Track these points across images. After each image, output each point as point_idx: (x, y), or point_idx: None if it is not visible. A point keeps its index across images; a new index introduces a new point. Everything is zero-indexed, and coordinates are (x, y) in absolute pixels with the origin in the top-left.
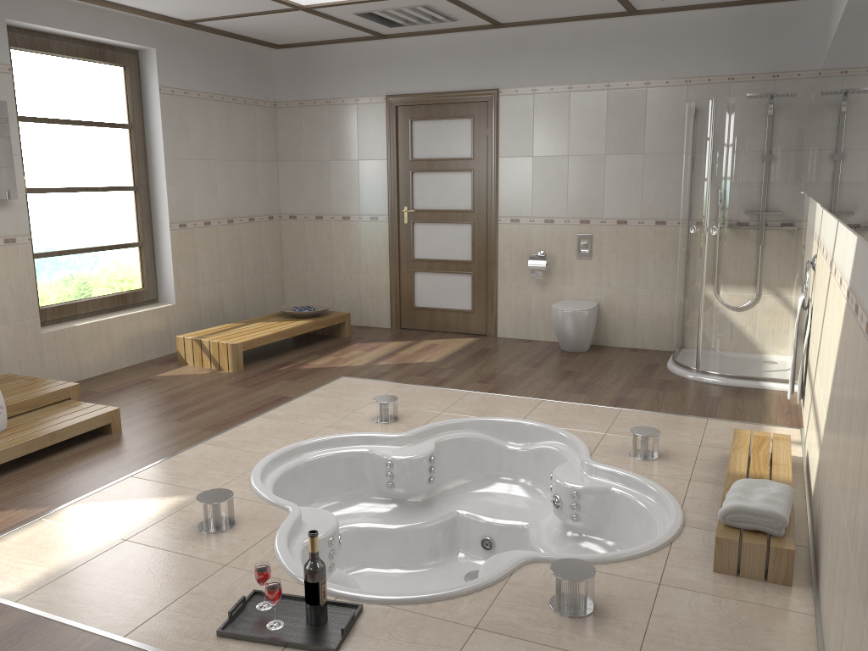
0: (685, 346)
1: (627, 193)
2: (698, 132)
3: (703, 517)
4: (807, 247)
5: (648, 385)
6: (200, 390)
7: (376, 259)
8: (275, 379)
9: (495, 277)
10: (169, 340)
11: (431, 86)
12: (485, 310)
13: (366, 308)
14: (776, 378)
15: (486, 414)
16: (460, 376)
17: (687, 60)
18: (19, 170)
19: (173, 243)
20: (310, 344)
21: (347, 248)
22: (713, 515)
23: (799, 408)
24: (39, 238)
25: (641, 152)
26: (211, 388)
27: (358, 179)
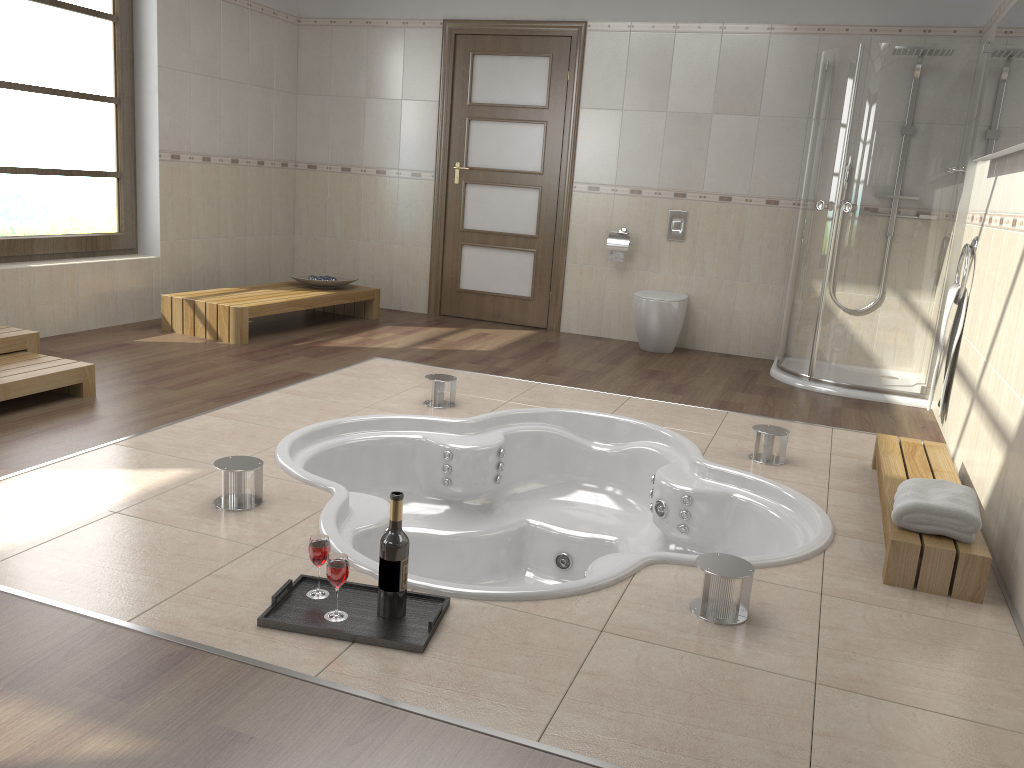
0: (796, 348)
1: (735, 163)
2: (837, 86)
3: (855, 527)
4: (957, 234)
5: (752, 390)
6: (194, 359)
7: (416, 227)
8: (290, 354)
9: (563, 257)
10: (149, 302)
11: (502, 13)
12: (547, 298)
13: (398, 287)
14: (905, 391)
15: (565, 407)
16: (524, 367)
17: (823, 3)
18: None
19: (162, 178)
20: (329, 323)
21: (380, 211)
22: (866, 525)
23: (936, 424)
24: None
25: (756, 113)
26: (209, 358)
27: (400, 124)
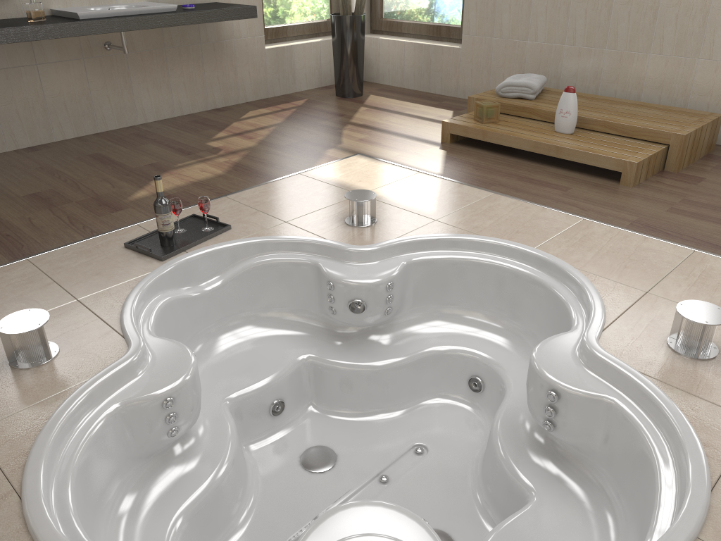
0: None
1: None
2: None
3: None
4: None
5: None
6: None
7: None
8: None
9: None
10: None
11: None
12: None
13: None
14: None
15: None
16: None
17: None
18: None
19: None
20: None
21: None
22: None
23: None
24: None
25: None
26: None
27: None
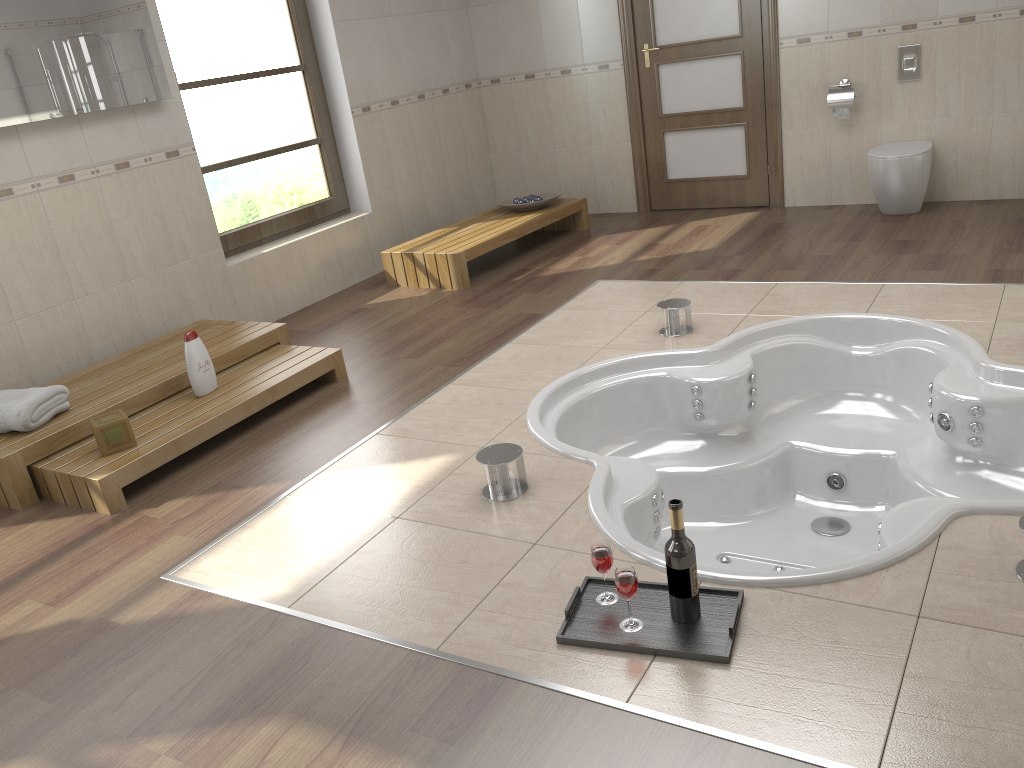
0: None
1: None
2: None
3: None
4: None
5: None
6: (425, 316)
7: (611, 123)
8: (513, 293)
9: (778, 125)
10: (370, 258)
11: None
12: (765, 173)
13: (603, 189)
14: None
15: (812, 312)
16: (755, 264)
17: None
18: (167, 60)
19: (358, 134)
20: (542, 244)
21: (571, 113)
22: None
23: None
24: (203, 147)
25: None
26: (438, 313)
27: (578, 15)
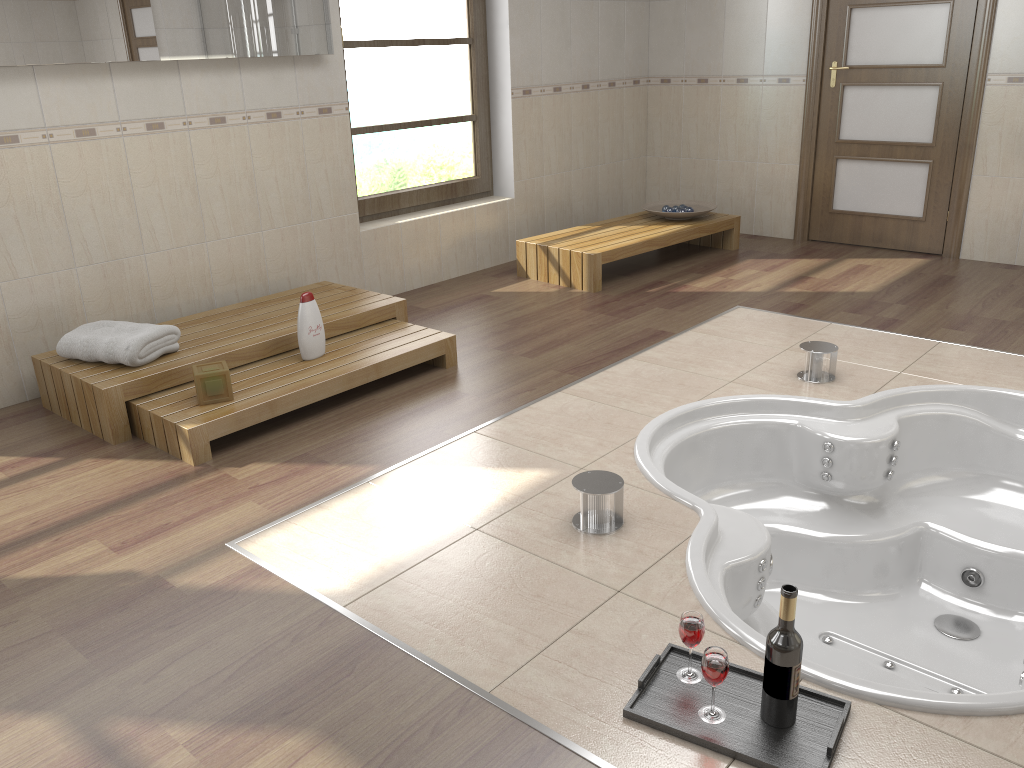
0: None
1: None
2: None
3: None
4: None
5: None
6: (549, 314)
7: (781, 141)
8: (644, 305)
9: (968, 169)
10: (505, 245)
11: None
12: (944, 218)
13: (760, 210)
14: None
15: (976, 382)
16: (917, 317)
17: None
18: (335, 16)
19: (514, 117)
20: (684, 258)
21: (740, 125)
22: None
23: None
24: (357, 108)
25: None
26: (562, 313)
27: (766, 22)
